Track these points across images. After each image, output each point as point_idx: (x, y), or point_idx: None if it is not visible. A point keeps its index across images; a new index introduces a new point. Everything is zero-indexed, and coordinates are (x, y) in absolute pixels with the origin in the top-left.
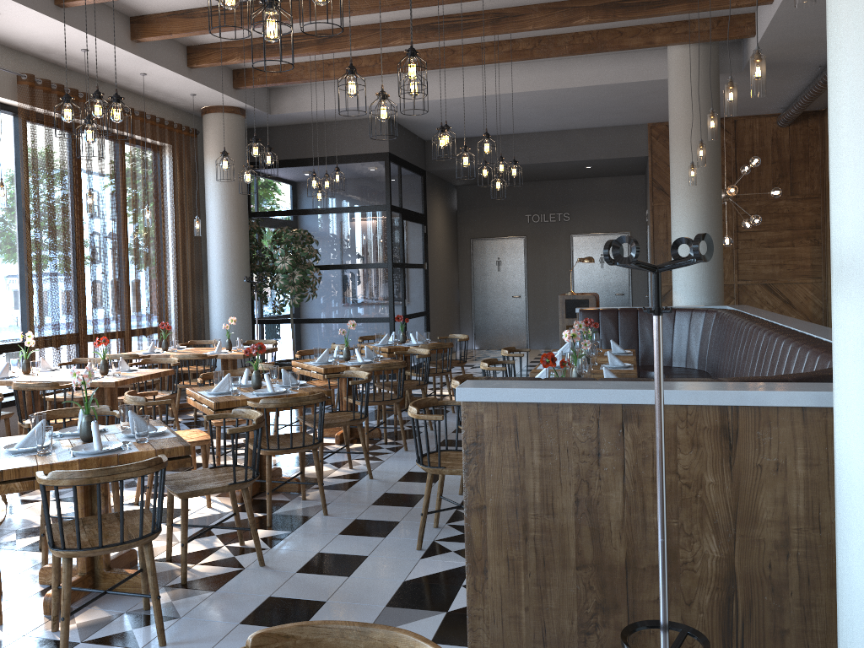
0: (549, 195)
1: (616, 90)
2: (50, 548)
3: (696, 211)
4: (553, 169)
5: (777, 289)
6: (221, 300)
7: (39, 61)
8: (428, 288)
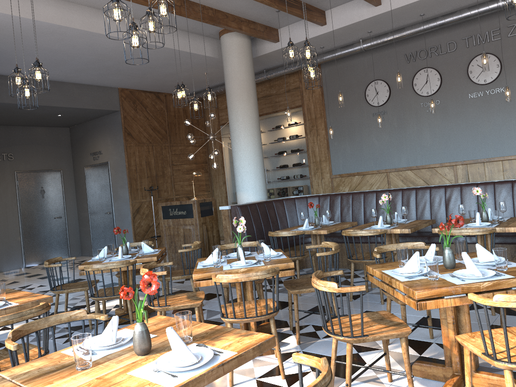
0: None
1: (170, 56)
2: None
3: (257, 140)
4: (31, 113)
5: None
6: None
7: None
8: None
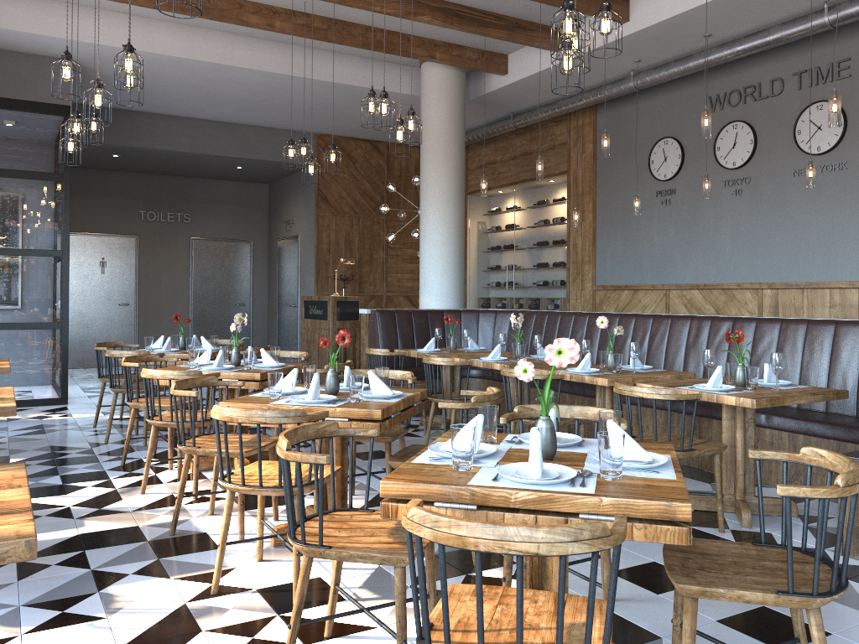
0: (168, 192)
1: (351, 94)
2: (814, 597)
3: (452, 221)
4: (202, 163)
5: (416, 301)
6: None
7: None
8: None
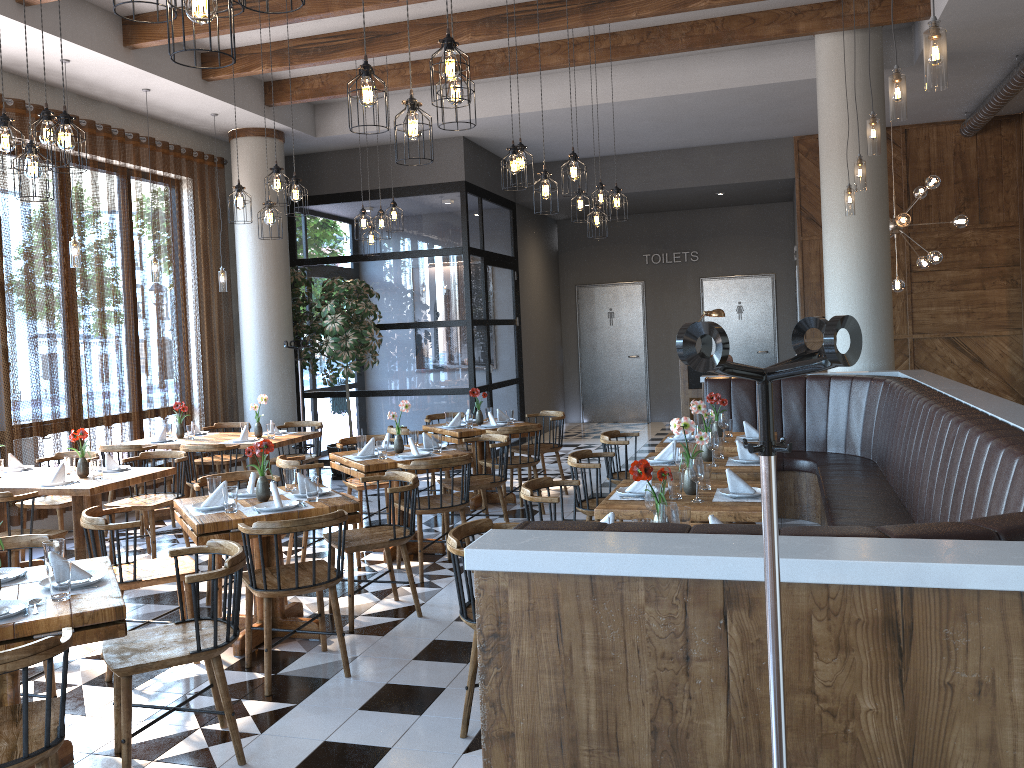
0: (672, 229)
1: (750, 95)
2: None
3: (856, 248)
4: (675, 197)
5: (964, 344)
6: (256, 371)
7: (11, 76)
8: (520, 350)
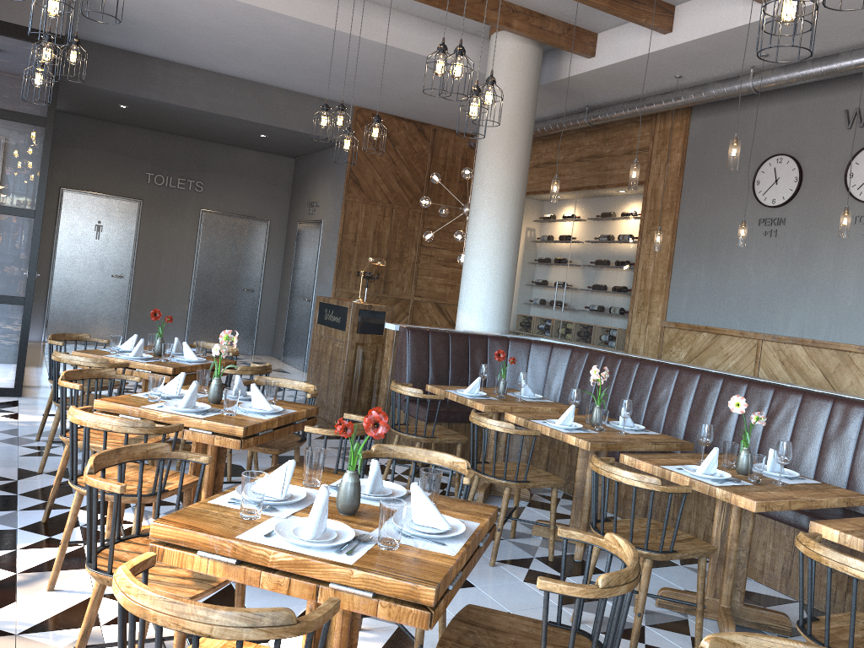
0: (181, 155)
1: (402, 61)
2: None
3: (508, 227)
4: (221, 126)
5: (446, 310)
6: None
7: None
8: None
